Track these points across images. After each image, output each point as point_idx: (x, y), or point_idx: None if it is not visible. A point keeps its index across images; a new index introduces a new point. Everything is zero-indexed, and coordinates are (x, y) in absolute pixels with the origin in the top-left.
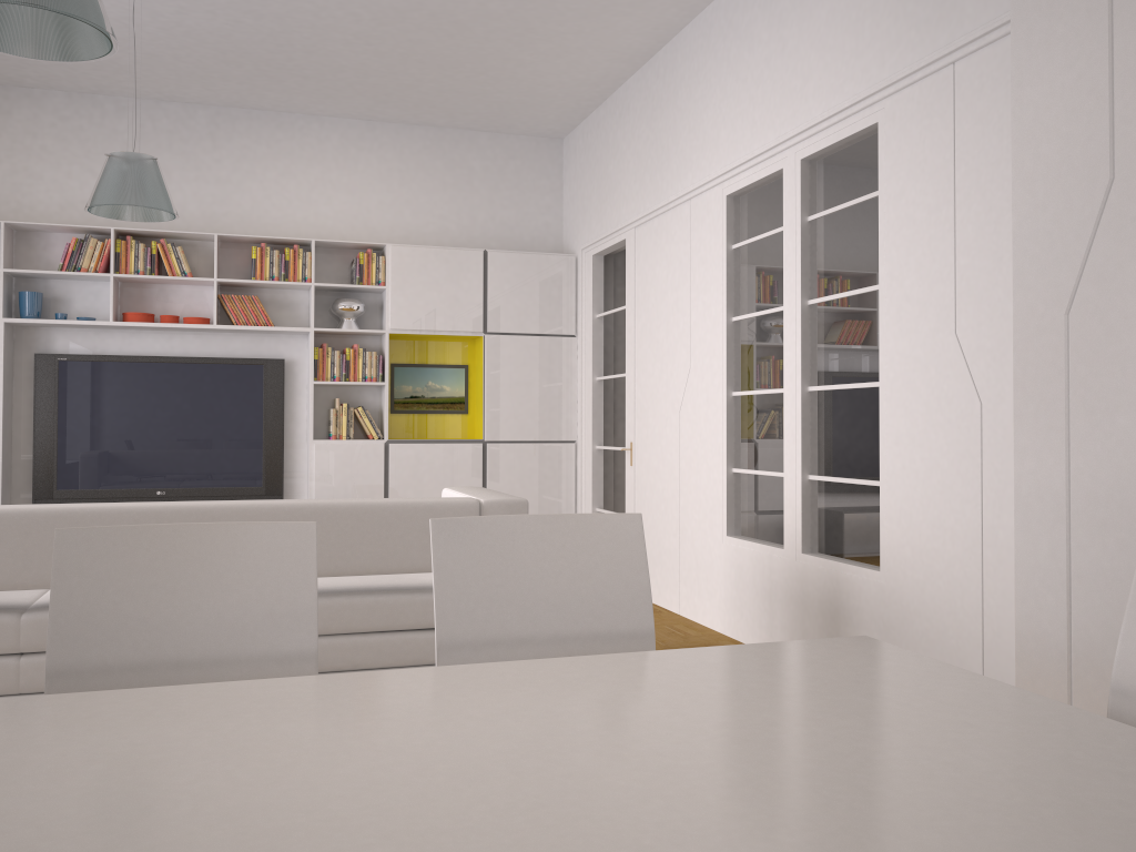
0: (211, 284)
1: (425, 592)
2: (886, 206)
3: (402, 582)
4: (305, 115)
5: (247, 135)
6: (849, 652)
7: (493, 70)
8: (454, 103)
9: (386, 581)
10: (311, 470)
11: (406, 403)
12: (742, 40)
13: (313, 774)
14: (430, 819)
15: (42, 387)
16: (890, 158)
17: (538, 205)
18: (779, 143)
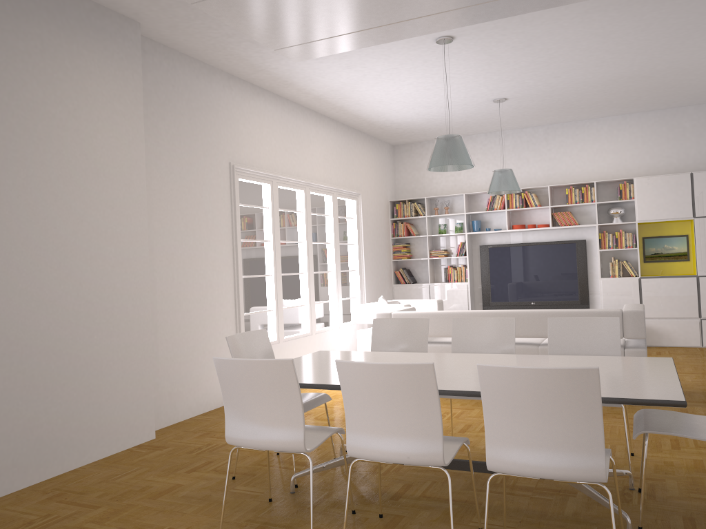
0: (548, 208)
1: None
2: None
3: None
4: (589, 120)
5: (562, 135)
6: (651, 360)
7: (676, 85)
8: (664, 100)
9: None
10: (600, 293)
11: (652, 257)
12: None
13: None
14: None
15: (483, 259)
16: None
17: None
18: None
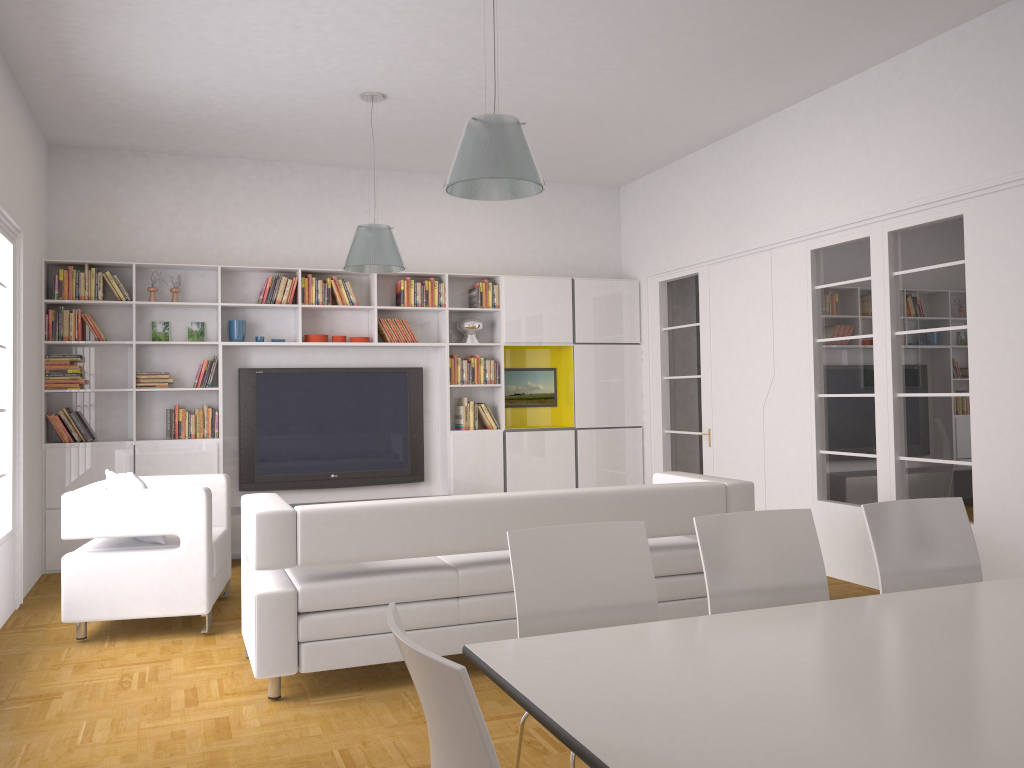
0: (367, 310)
1: (693, 548)
2: (973, 273)
3: (664, 541)
4: (430, 174)
5: (387, 191)
6: None
7: (599, 145)
8: (552, 166)
9: (652, 541)
10: (449, 455)
11: (511, 399)
12: (825, 138)
13: None
14: None
15: (245, 395)
16: (975, 240)
17: (603, 240)
18: (867, 218)
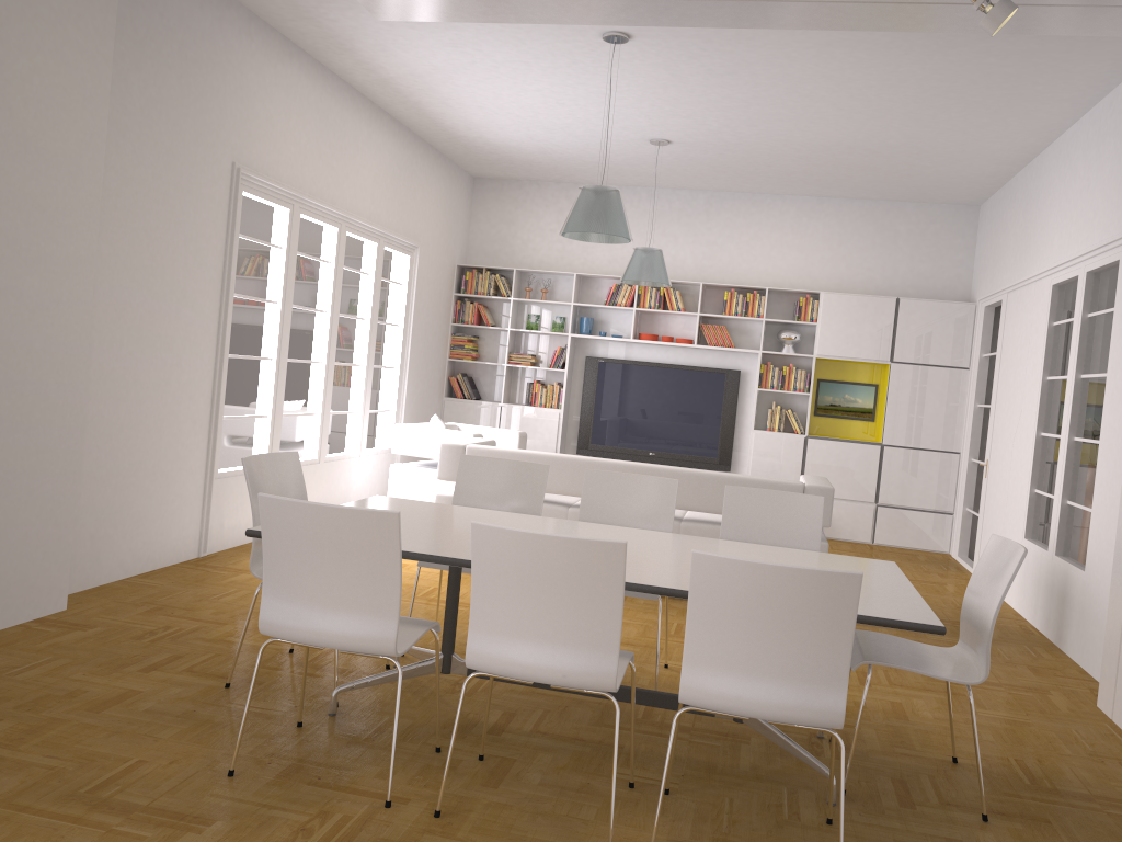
0: (696, 316)
1: None
2: (1115, 320)
3: None
4: (772, 195)
5: (730, 211)
6: (869, 562)
7: (903, 171)
8: (880, 187)
9: None
10: (749, 451)
11: (826, 409)
12: (1071, 171)
13: (641, 546)
14: (663, 556)
15: (588, 378)
16: (1121, 287)
17: (952, 260)
18: (1075, 257)
